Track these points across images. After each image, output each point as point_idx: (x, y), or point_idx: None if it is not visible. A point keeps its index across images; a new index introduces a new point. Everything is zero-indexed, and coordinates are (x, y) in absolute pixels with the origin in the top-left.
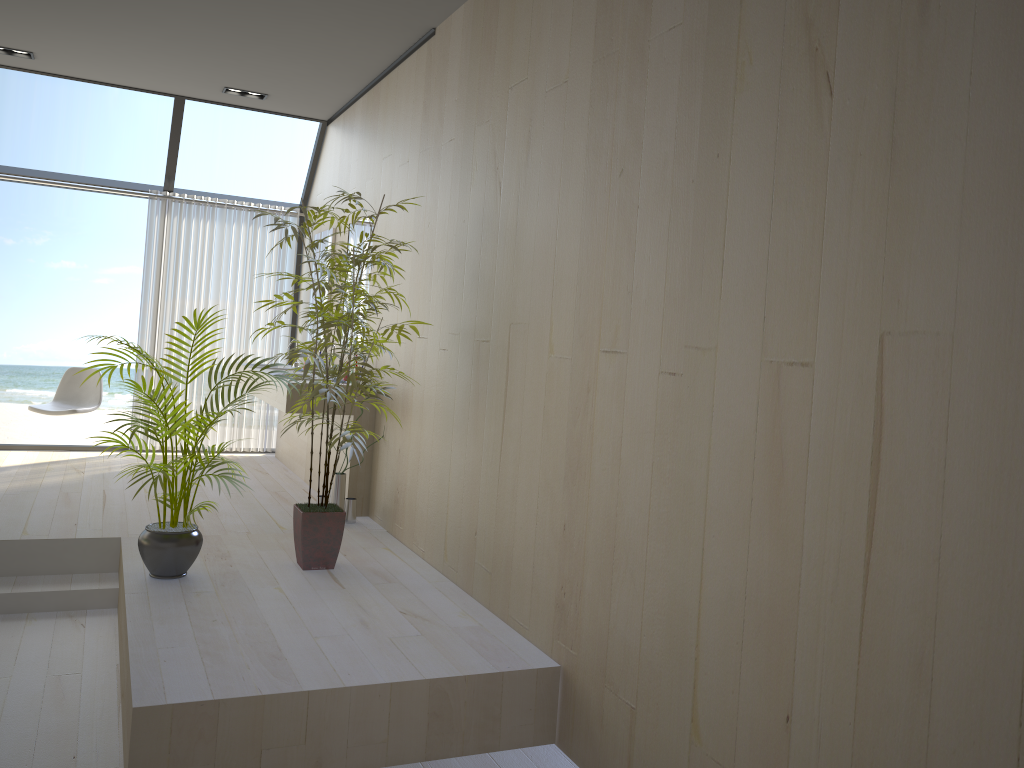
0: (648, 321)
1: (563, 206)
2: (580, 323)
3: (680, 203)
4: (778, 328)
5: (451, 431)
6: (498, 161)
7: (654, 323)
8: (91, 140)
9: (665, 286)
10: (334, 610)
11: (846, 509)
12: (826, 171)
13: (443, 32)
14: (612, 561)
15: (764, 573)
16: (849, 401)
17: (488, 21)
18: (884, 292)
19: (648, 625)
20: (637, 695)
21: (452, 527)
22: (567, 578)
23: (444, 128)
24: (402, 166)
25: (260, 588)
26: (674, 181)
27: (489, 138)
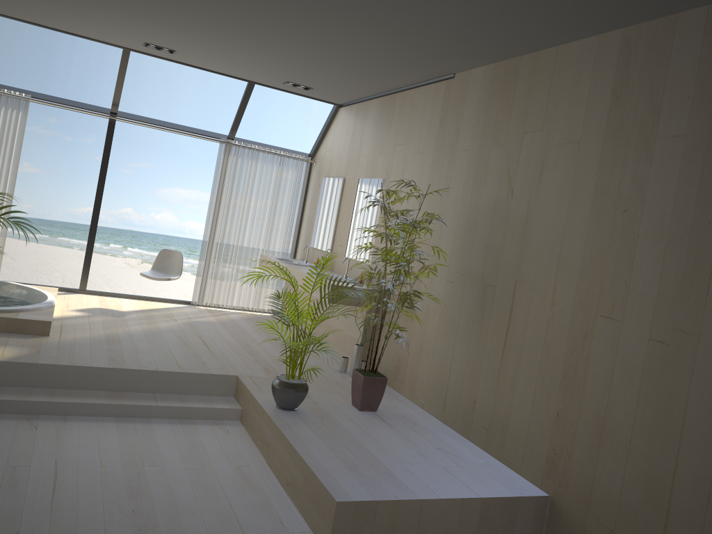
0: (641, 306)
1: (570, 219)
2: (581, 294)
3: (675, 242)
4: None
5: (454, 334)
6: (511, 175)
7: (647, 308)
8: (129, 75)
9: (658, 288)
10: (397, 443)
11: None
12: None
13: (462, 78)
14: (599, 441)
15: None
16: None
17: (507, 84)
18: None
19: (628, 484)
20: (615, 523)
21: (452, 394)
22: (558, 444)
23: (459, 141)
24: (416, 154)
25: (344, 422)
26: (670, 228)
27: (503, 158)
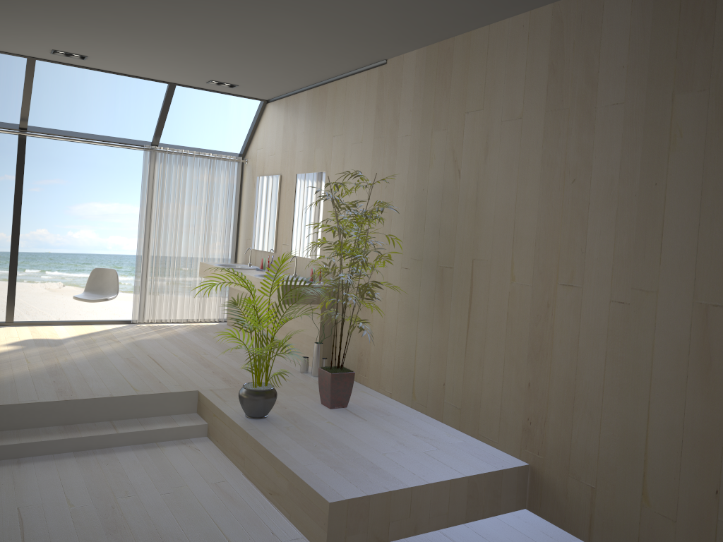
0: (599, 270)
1: (520, 193)
2: (539, 265)
3: (625, 206)
4: (705, 285)
5: (416, 320)
6: (456, 156)
7: (605, 272)
8: None
9: (613, 252)
10: (375, 435)
11: None
12: None
13: (395, 64)
14: (572, 405)
15: (697, 415)
16: None
17: (442, 66)
18: None
19: (604, 442)
20: (596, 480)
21: (420, 379)
22: (532, 414)
23: (399, 126)
24: (355, 144)
25: (318, 422)
26: (619, 193)
27: (446, 140)
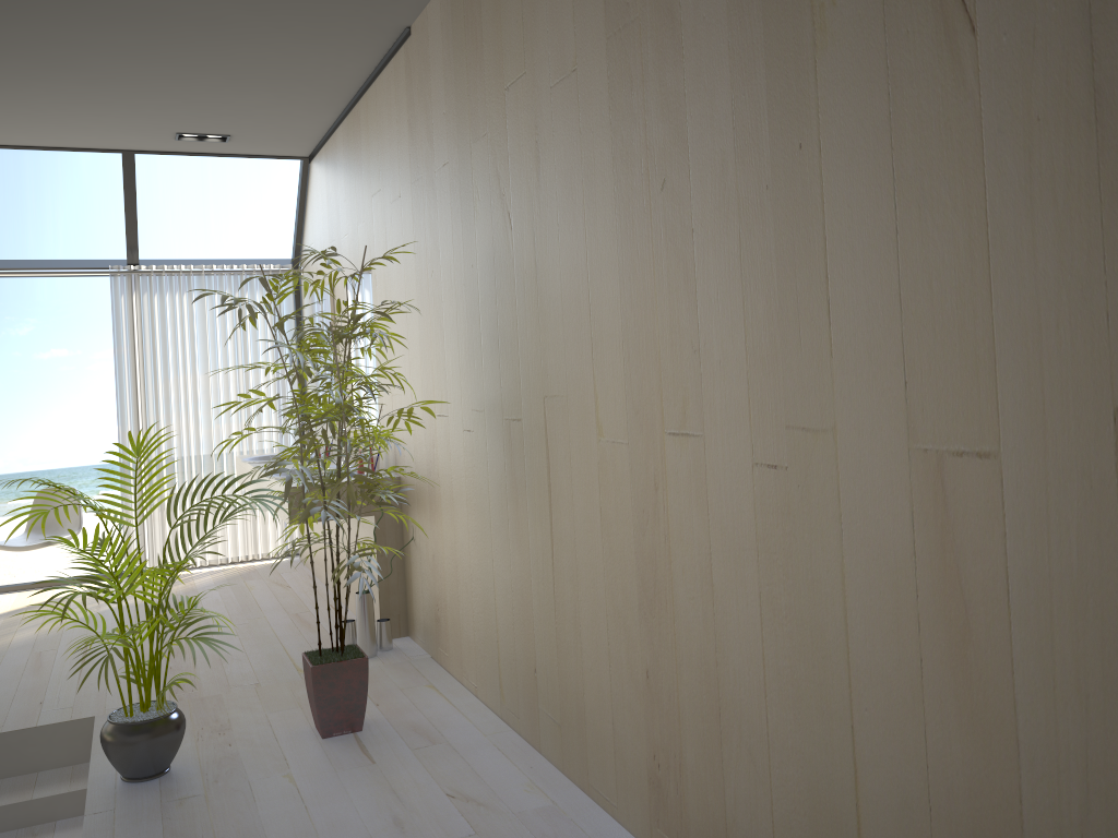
0: (727, 391)
1: (591, 237)
2: (634, 395)
3: (752, 220)
4: (930, 399)
5: (490, 535)
6: (503, 185)
7: (736, 394)
8: (67, 210)
9: (746, 340)
10: (359, 805)
11: (1089, 689)
12: (980, 152)
13: (419, 30)
14: (719, 728)
15: (957, 775)
16: (1071, 515)
17: (469, 7)
18: (1113, 338)
19: (783, 827)
20: None
21: (506, 659)
22: (660, 744)
23: (435, 150)
24: (394, 203)
25: (264, 779)
26: (740, 190)
27: (489, 157)
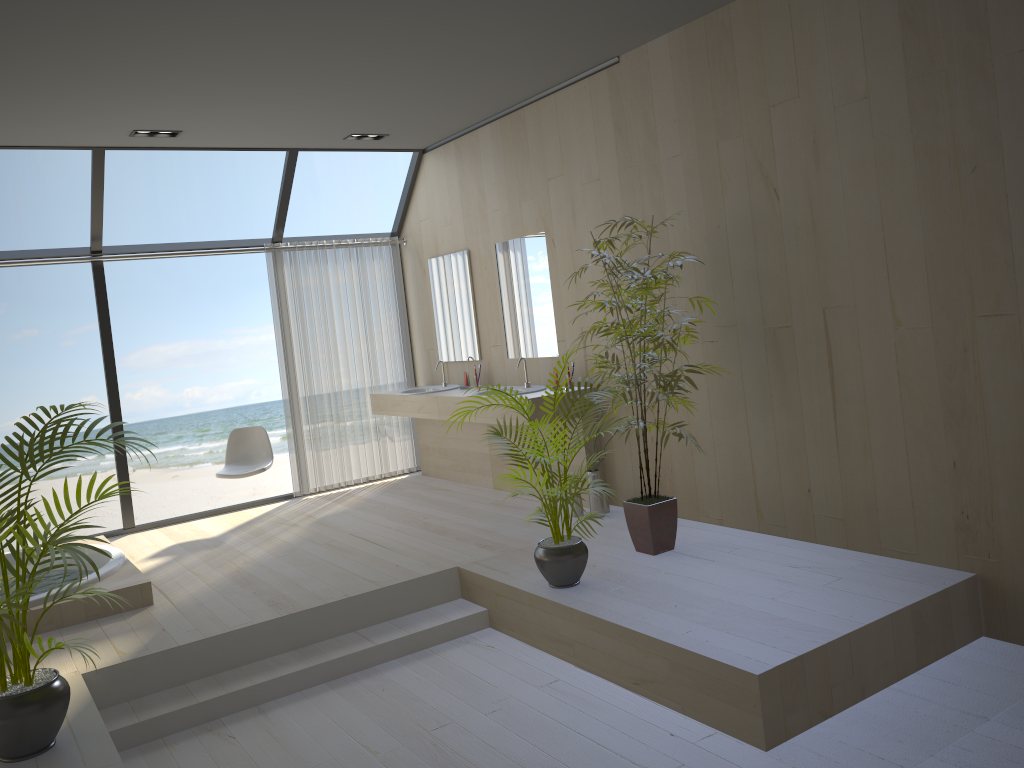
0: None
1: (887, 202)
2: (938, 296)
3: None
4: None
5: (743, 410)
6: (766, 171)
7: None
8: (27, 200)
9: None
10: (742, 577)
11: None
12: None
13: (634, 60)
14: None
15: None
16: None
17: (716, 48)
18: None
19: None
20: None
21: (766, 491)
22: (968, 503)
23: (659, 146)
24: (588, 184)
25: (653, 576)
26: None
27: (745, 151)
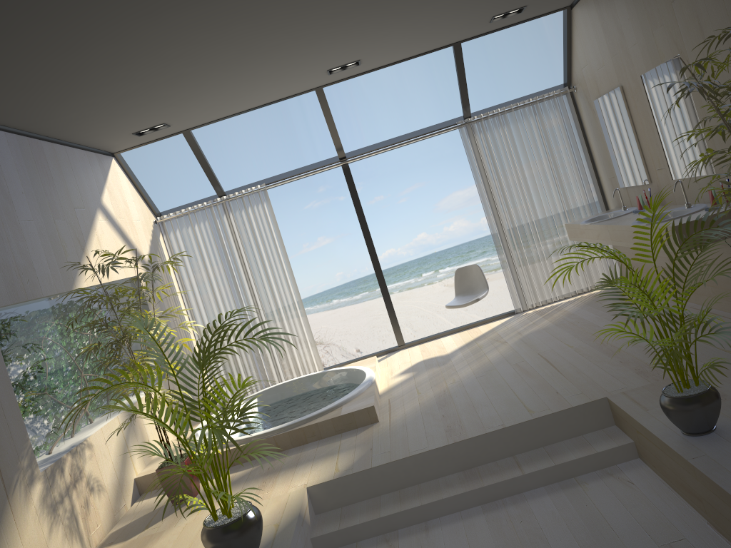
0: None
1: None
2: None
3: None
4: None
5: None
6: None
7: None
8: (360, 113)
9: None
10: None
11: None
12: None
13: None
14: None
15: None
16: None
17: None
18: None
19: None
20: None
21: None
22: None
23: None
24: None
25: None
26: None
27: None
